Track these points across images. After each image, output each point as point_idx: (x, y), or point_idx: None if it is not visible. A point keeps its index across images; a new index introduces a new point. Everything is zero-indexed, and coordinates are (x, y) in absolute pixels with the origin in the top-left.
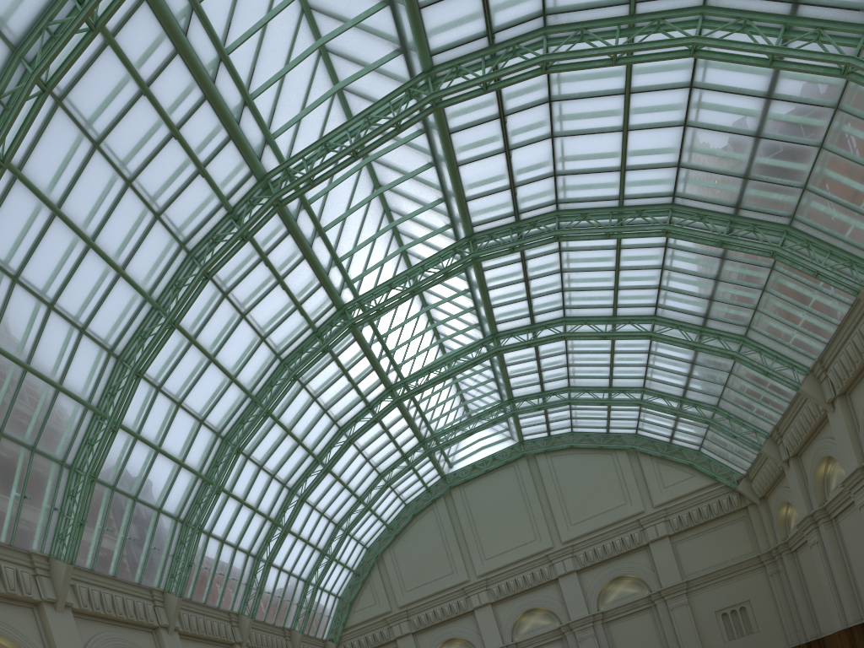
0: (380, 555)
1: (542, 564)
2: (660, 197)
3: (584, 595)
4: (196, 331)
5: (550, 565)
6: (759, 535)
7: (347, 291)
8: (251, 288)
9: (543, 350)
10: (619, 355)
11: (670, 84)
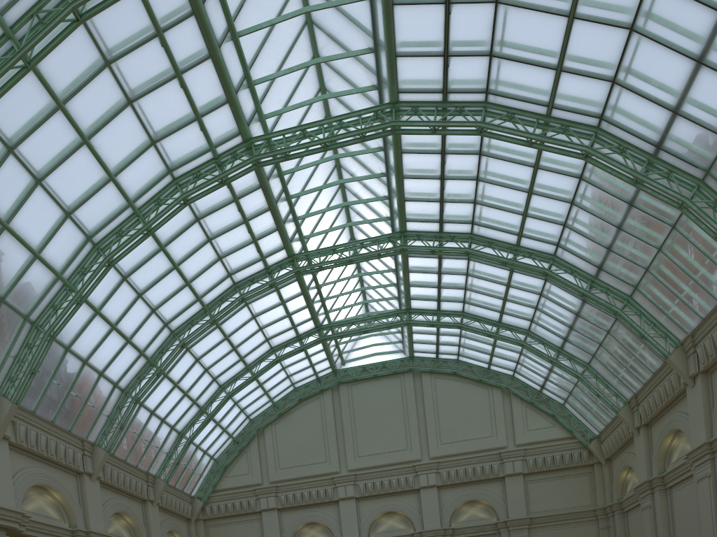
0: (262, 430)
1: (409, 473)
2: (587, 115)
3: (440, 509)
4: (65, 94)
5: (415, 476)
6: (599, 491)
7: (257, 125)
8: (142, 70)
9: (446, 265)
10: (514, 290)
11: None
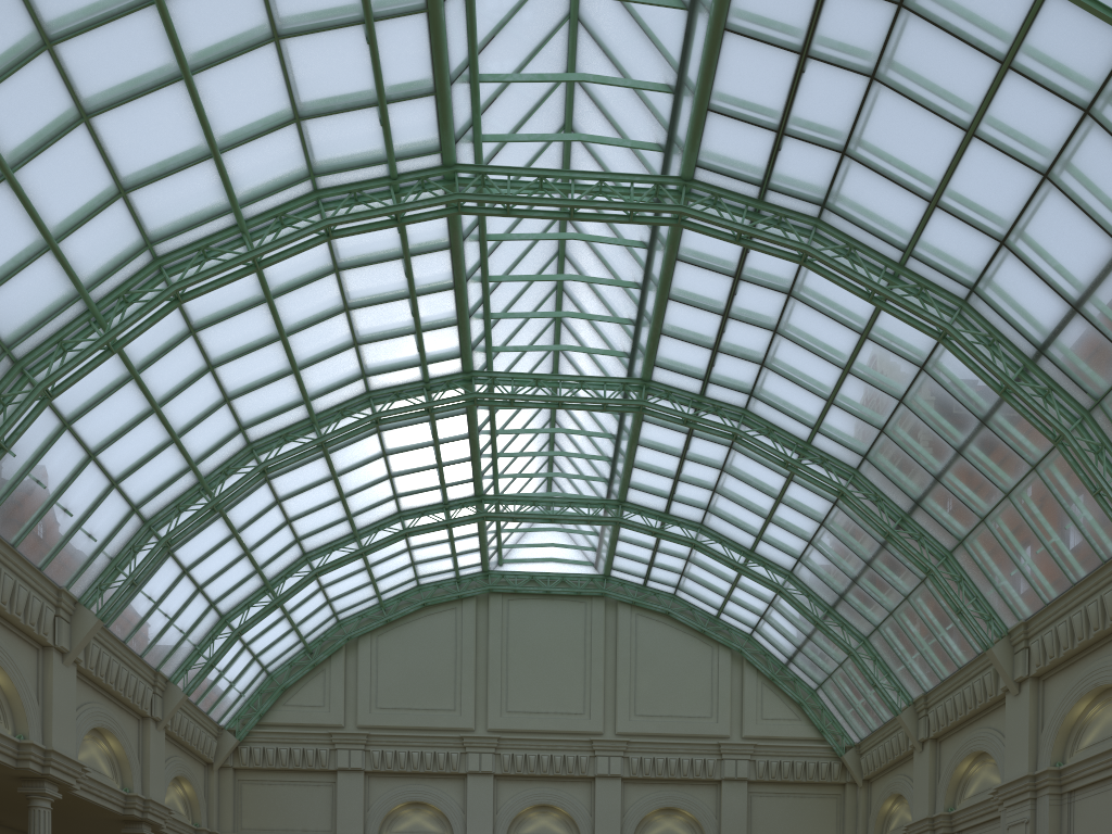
0: (355, 640)
1: (581, 751)
2: (955, 280)
3: (621, 814)
4: None
5: (591, 756)
6: (849, 824)
7: (468, 147)
8: None
9: (696, 448)
10: (785, 508)
11: (1064, 88)
